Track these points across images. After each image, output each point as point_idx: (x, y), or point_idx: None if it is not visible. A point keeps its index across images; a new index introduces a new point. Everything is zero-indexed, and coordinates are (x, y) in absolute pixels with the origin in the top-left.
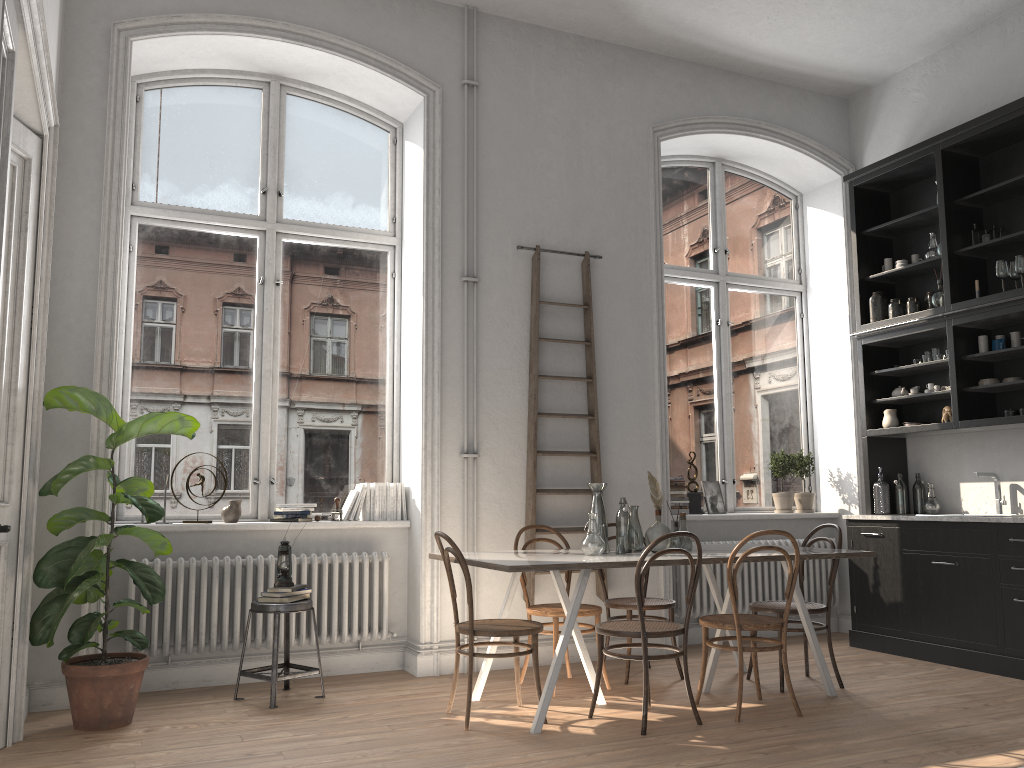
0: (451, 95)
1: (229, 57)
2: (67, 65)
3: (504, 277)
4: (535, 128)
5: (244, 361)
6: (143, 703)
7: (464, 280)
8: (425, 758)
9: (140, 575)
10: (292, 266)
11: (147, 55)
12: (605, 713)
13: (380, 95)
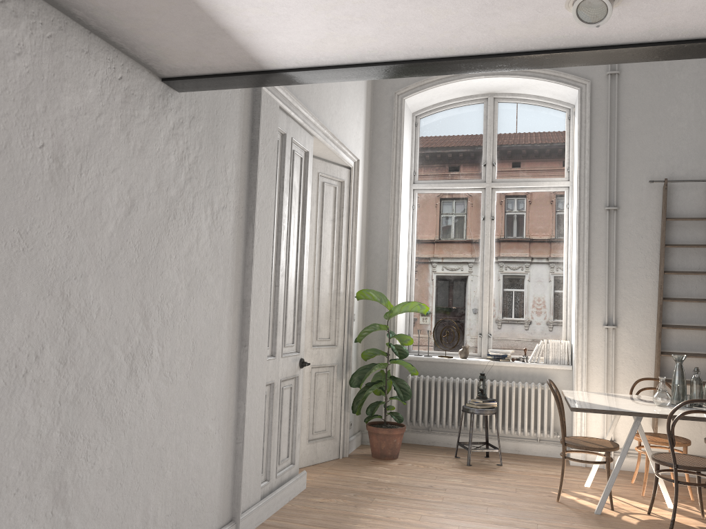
0: (598, 84)
1: (460, 91)
2: (374, 120)
3: (639, 203)
4: (667, 92)
5: (473, 265)
6: (411, 450)
7: (606, 209)
8: (513, 510)
9: (399, 385)
10: (501, 207)
11: (415, 102)
12: (663, 514)
13: (553, 92)
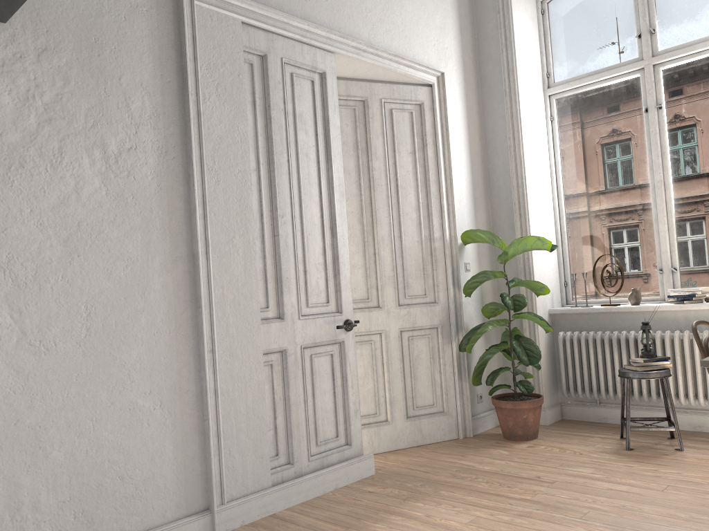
0: None
1: None
2: (478, 21)
3: None
4: None
5: (641, 177)
6: (567, 428)
7: None
8: (627, 518)
9: (524, 345)
10: (672, 88)
11: None
12: None
13: None
